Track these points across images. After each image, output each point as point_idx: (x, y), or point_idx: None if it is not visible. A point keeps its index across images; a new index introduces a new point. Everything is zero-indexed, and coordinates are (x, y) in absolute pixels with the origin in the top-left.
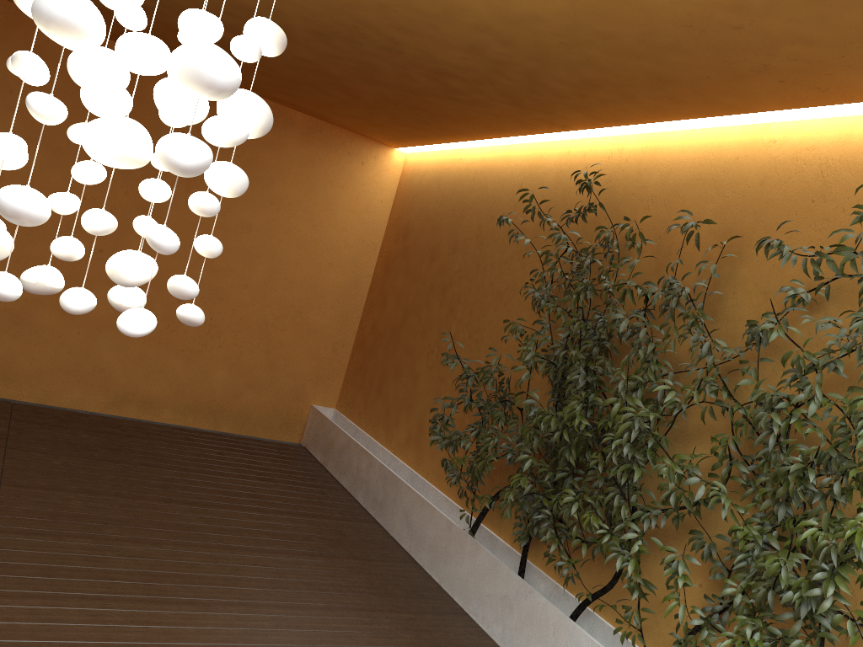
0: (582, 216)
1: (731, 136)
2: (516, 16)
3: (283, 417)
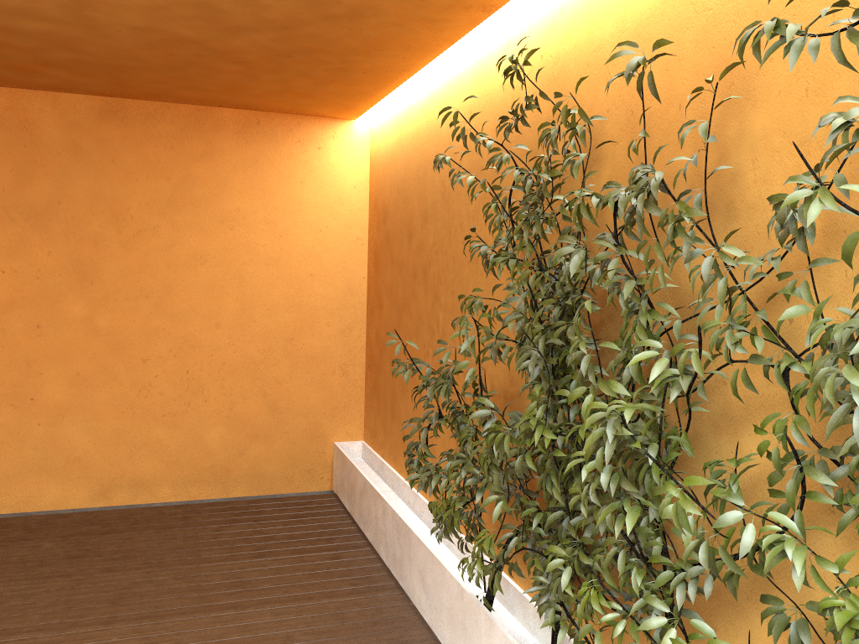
0: (522, 118)
1: None
2: None
3: (303, 464)
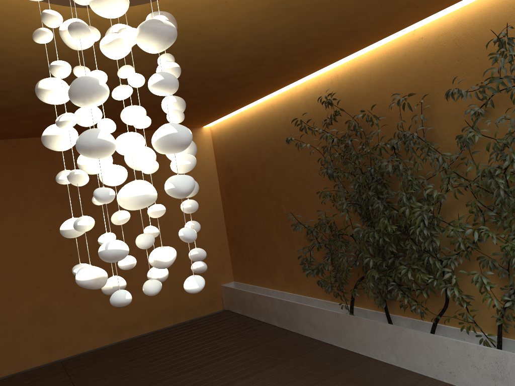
0: (334, 119)
1: (396, 45)
2: (265, 33)
3: (208, 299)
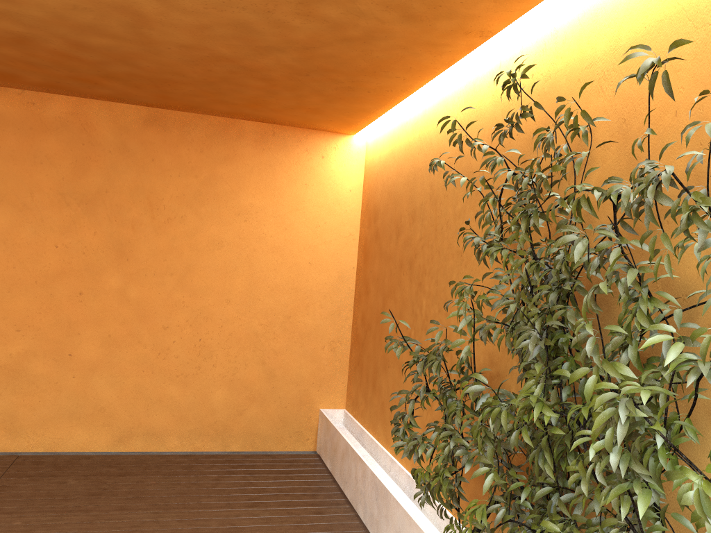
0: (516, 125)
1: None
2: None
3: (292, 426)
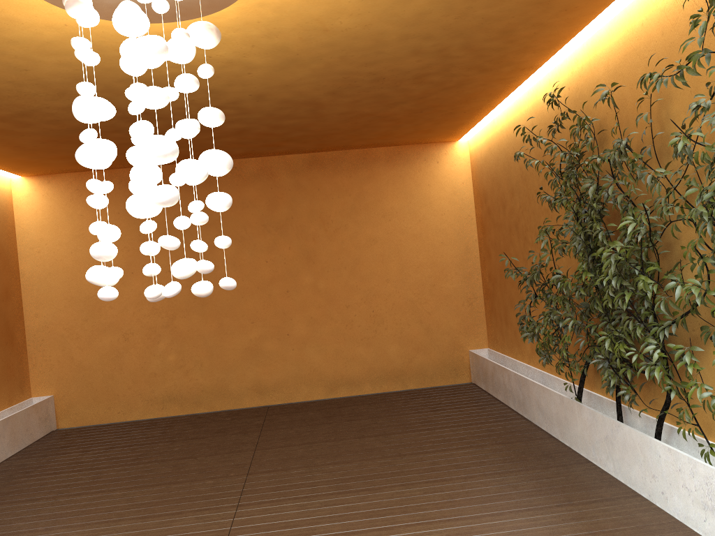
0: (560, 125)
1: (633, 11)
2: (411, 19)
3: (450, 366)
